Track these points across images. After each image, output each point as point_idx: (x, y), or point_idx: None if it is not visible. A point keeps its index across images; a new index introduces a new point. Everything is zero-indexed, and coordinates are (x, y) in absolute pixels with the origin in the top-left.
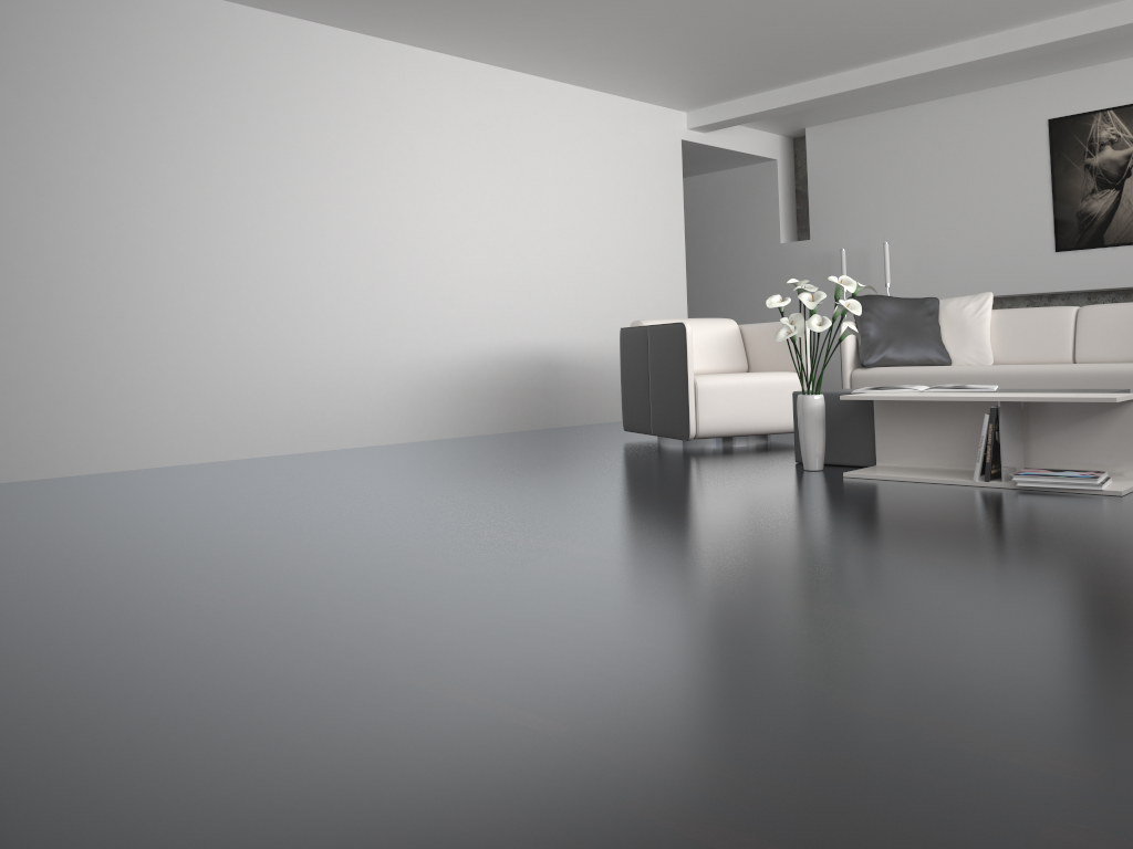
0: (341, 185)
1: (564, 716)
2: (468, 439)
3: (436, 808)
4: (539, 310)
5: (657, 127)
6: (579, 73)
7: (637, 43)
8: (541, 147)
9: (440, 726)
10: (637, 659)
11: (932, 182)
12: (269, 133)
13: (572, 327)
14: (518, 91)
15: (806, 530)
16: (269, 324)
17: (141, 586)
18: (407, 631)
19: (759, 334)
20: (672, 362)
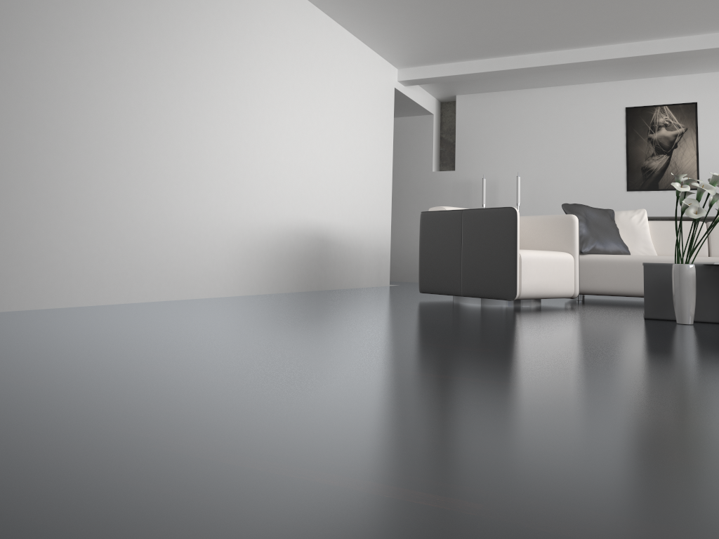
0: (210, 65)
1: None
2: (285, 295)
3: None
4: (320, 196)
5: (384, 75)
6: (360, 20)
7: (426, 1)
8: (328, 71)
9: None
10: None
11: (545, 140)
12: (164, 3)
13: (336, 213)
14: (318, 24)
15: None
16: (151, 177)
17: (671, 472)
18: None
19: (523, 224)
20: (496, 238)
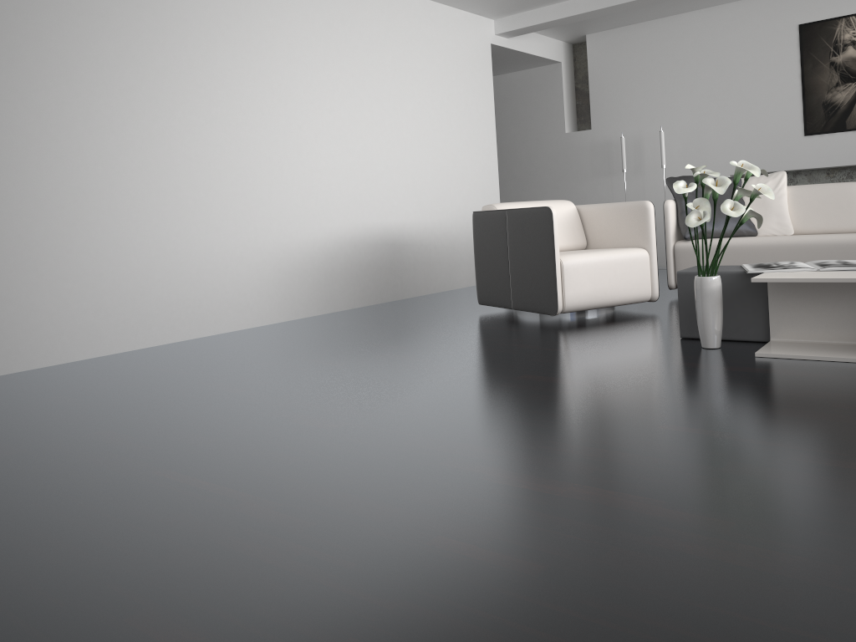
0: (206, 82)
1: None
2: (333, 316)
3: None
4: (384, 195)
5: (472, 32)
6: None
7: None
8: (380, 48)
9: None
10: None
11: (697, 79)
12: (134, 29)
13: (411, 210)
14: None
15: (846, 448)
16: (144, 219)
17: (90, 637)
18: None
19: (599, 214)
20: (536, 243)
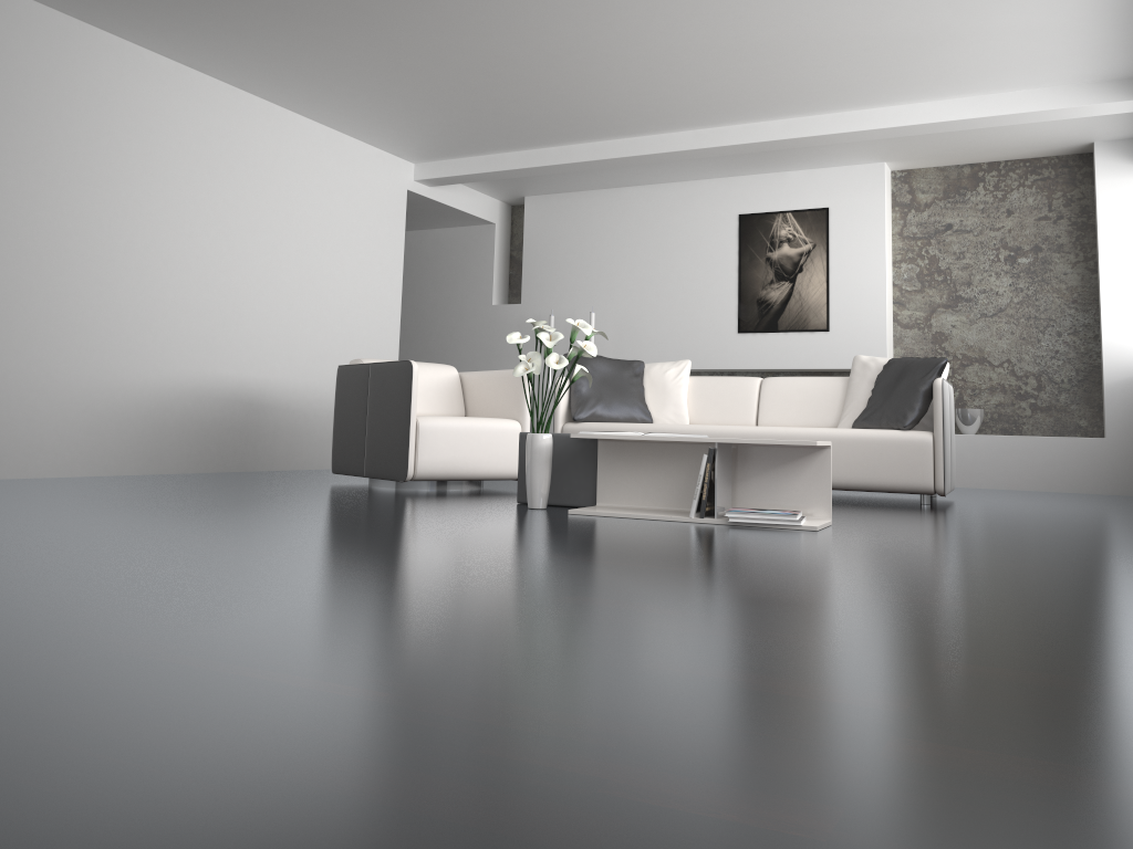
0: (33, 179)
1: (379, 685)
2: (153, 476)
3: (267, 764)
4: (246, 344)
5: (385, 174)
6: (313, 105)
7: (380, 82)
8: (265, 174)
9: (237, 698)
10: (435, 640)
11: (637, 260)
12: None
13: (279, 366)
14: (246, 112)
15: (553, 548)
16: None
17: None
18: (156, 623)
19: (480, 381)
20: (394, 400)
